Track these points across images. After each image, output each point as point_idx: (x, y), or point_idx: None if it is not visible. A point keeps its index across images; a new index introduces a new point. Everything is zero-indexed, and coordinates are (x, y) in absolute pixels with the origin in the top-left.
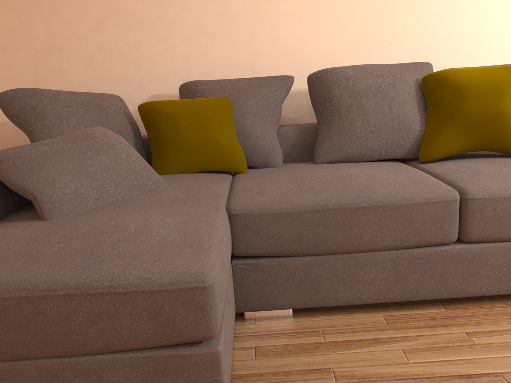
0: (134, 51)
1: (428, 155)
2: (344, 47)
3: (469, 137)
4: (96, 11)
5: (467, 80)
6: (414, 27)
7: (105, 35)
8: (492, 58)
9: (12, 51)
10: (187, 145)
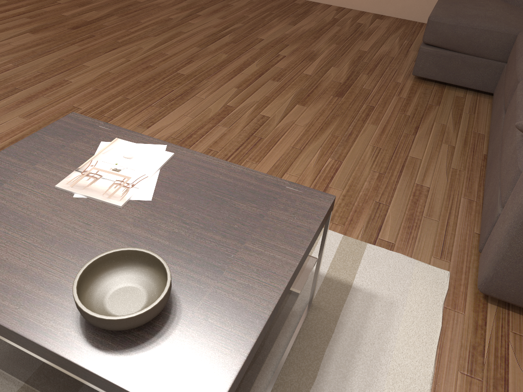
0: None
1: None
2: None
3: None
4: None
5: None
6: None
7: None
8: None
9: None
10: None
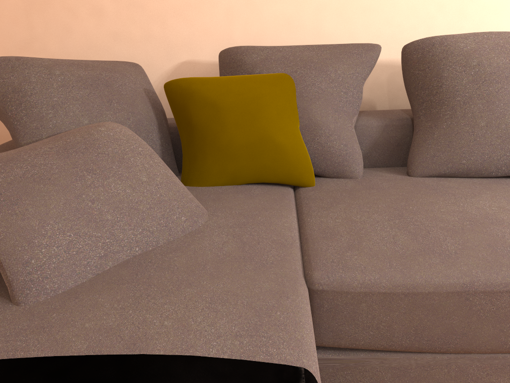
0: (159, 1)
1: None
2: (447, 2)
3: None
4: None
5: None
6: None
7: None
8: None
9: None
10: (233, 147)
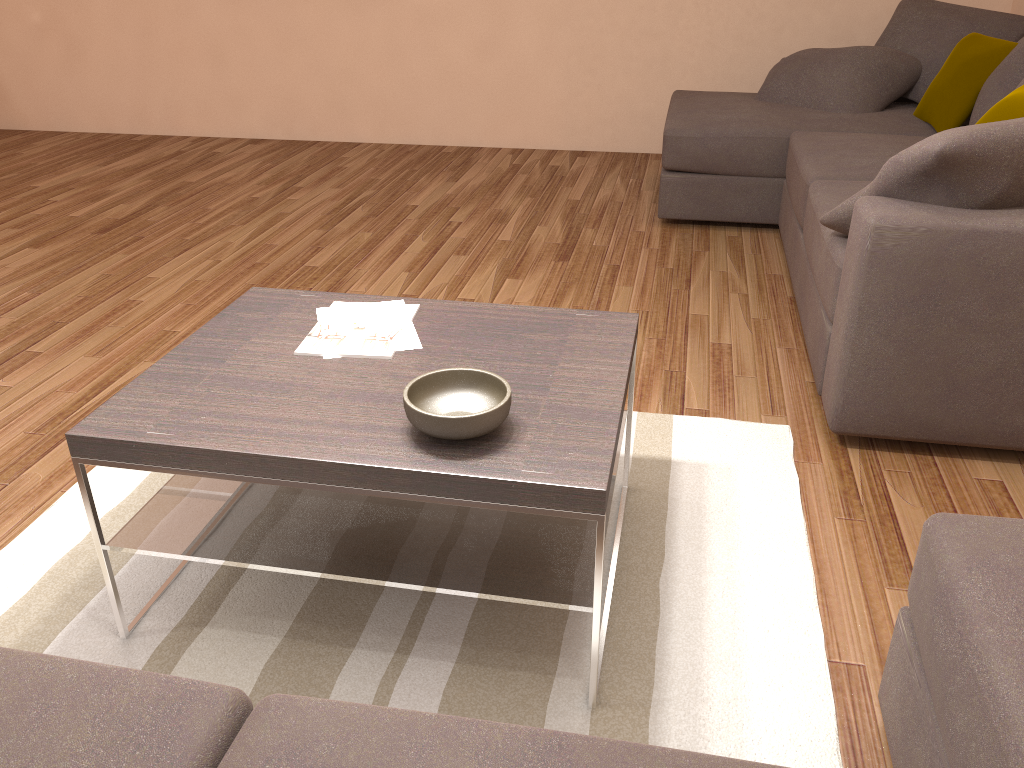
0: None
1: None
2: None
3: None
4: None
5: (1023, 85)
6: None
7: None
8: None
9: None
10: (929, 89)
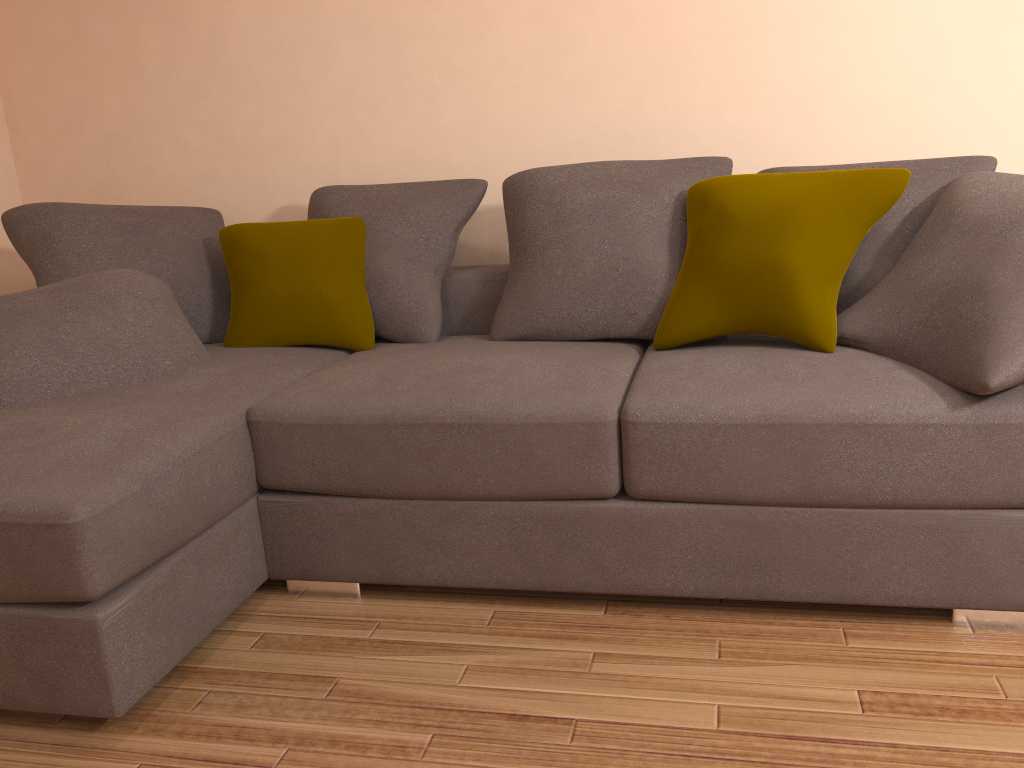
0: (252, 133)
1: (664, 336)
2: (604, 123)
3: (729, 307)
4: (192, 68)
5: (741, 199)
6: (736, 83)
7: (206, 107)
8: (899, 142)
9: (74, 135)
10: (273, 301)
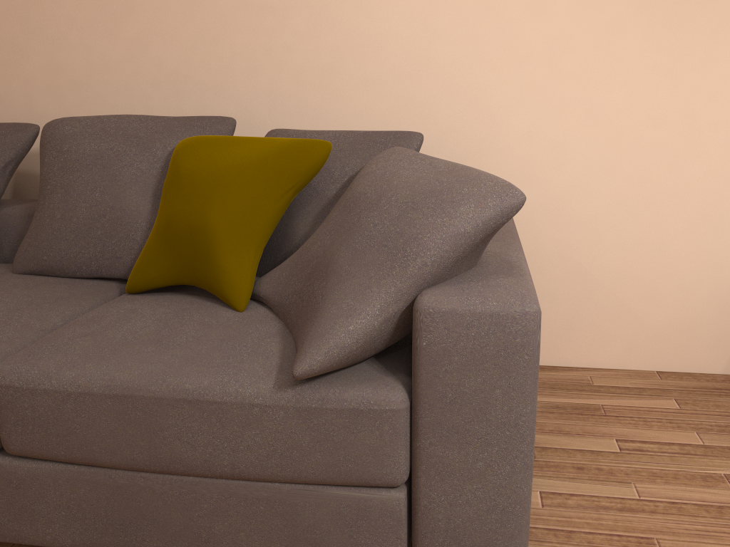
0: None
1: (130, 282)
2: (161, 79)
3: (174, 261)
4: None
5: (193, 160)
6: (268, 52)
7: None
8: (402, 111)
9: None
10: None
